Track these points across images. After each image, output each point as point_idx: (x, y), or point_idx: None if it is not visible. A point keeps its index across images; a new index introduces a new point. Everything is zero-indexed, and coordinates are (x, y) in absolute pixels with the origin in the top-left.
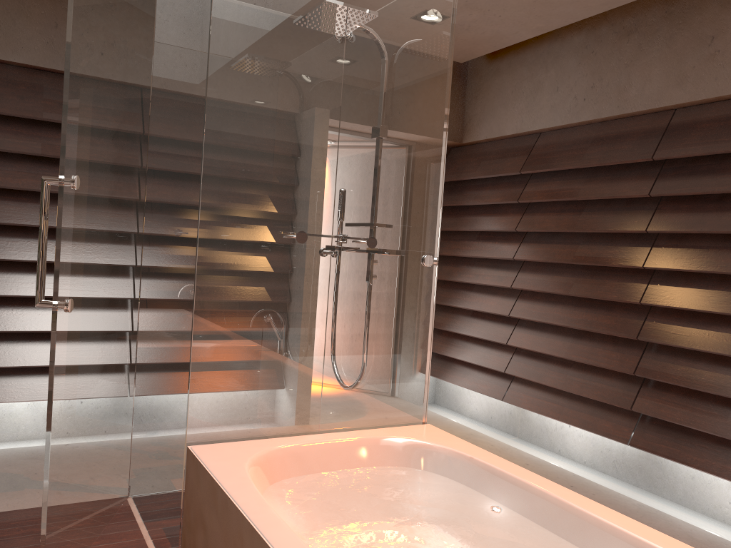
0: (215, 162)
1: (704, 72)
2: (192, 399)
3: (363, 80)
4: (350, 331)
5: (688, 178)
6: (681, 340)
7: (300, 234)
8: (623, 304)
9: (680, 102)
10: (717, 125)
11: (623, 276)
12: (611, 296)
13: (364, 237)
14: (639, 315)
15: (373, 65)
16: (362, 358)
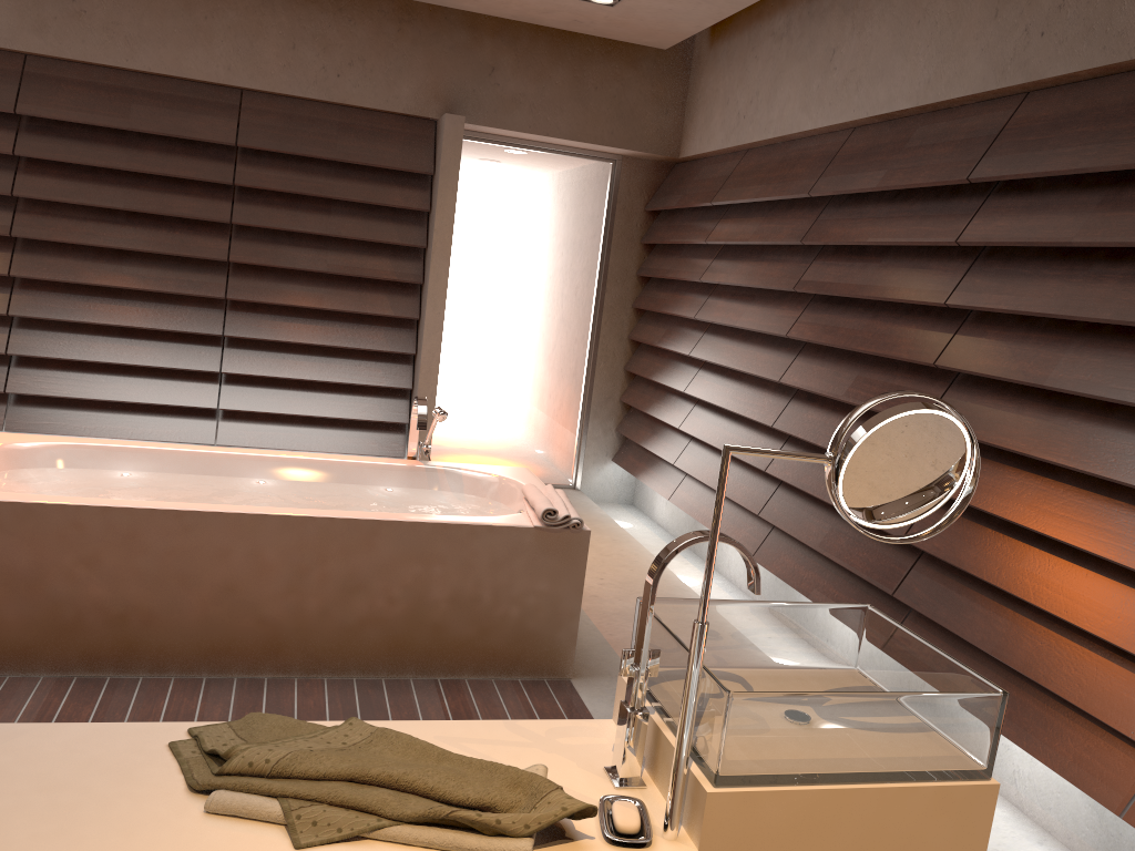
0: None
1: (69, 28)
2: None
3: None
4: None
5: (60, 142)
6: (64, 313)
7: None
8: None
9: (41, 52)
10: (88, 93)
11: None
12: None
13: None
14: (1, 287)
15: None
16: None
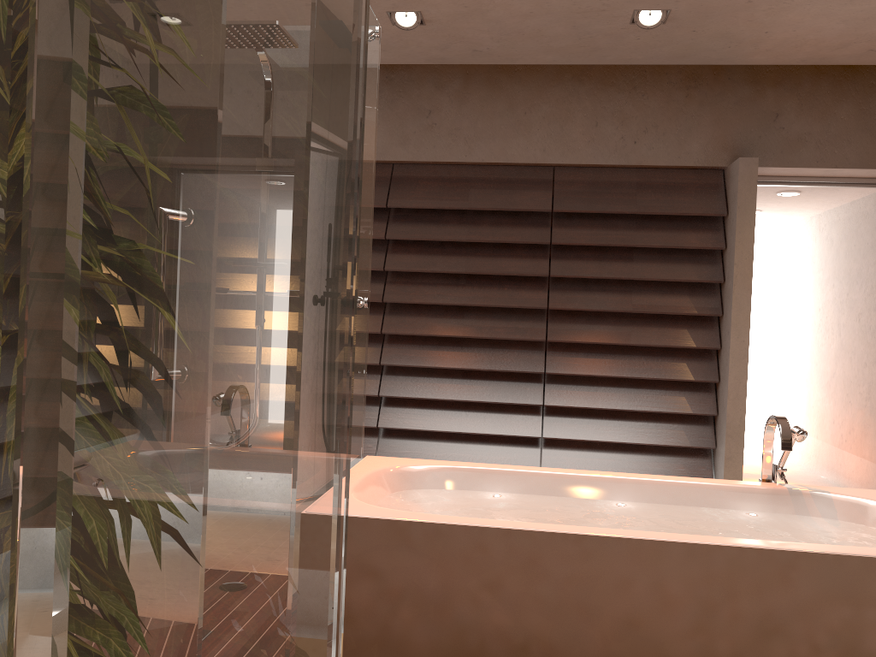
0: None
1: (424, 138)
2: None
3: None
4: None
5: (417, 225)
6: (420, 360)
7: None
8: None
9: (404, 160)
10: (437, 185)
11: None
12: None
13: None
14: (375, 343)
15: None
16: None
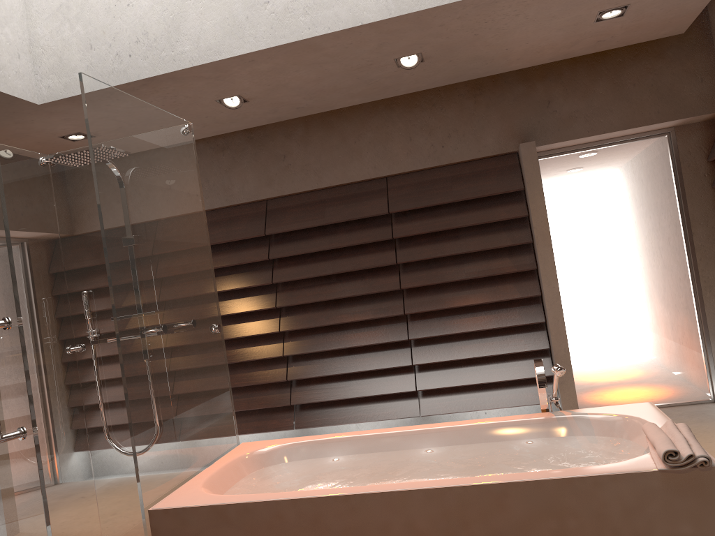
0: (118, 284)
1: (284, 177)
2: (141, 473)
3: (170, 209)
4: (198, 390)
5: (291, 244)
6: (313, 347)
7: (164, 327)
8: (263, 335)
9: (273, 196)
10: (301, 210)
11: (260, 316)
12: (257, 332)
13: (191, 320)
14: (278, 339)
15: (172, 197)
16: (206, 408)
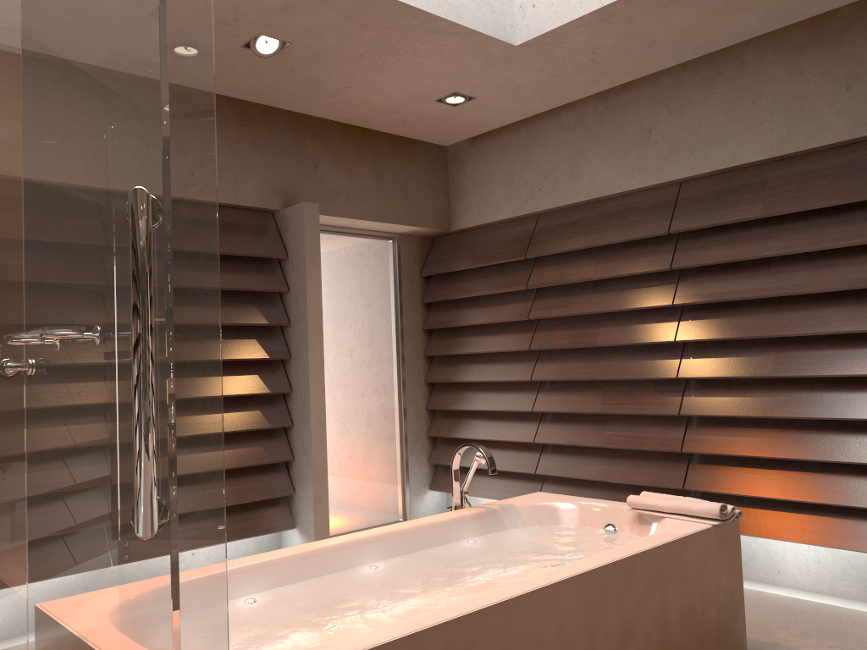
0: None
1: None
2: None
3: None
4: None
5: None
6: None
7: None
8: None
9: None
10: None
11: None
12: None
13: None
14: None
15: None
16: None
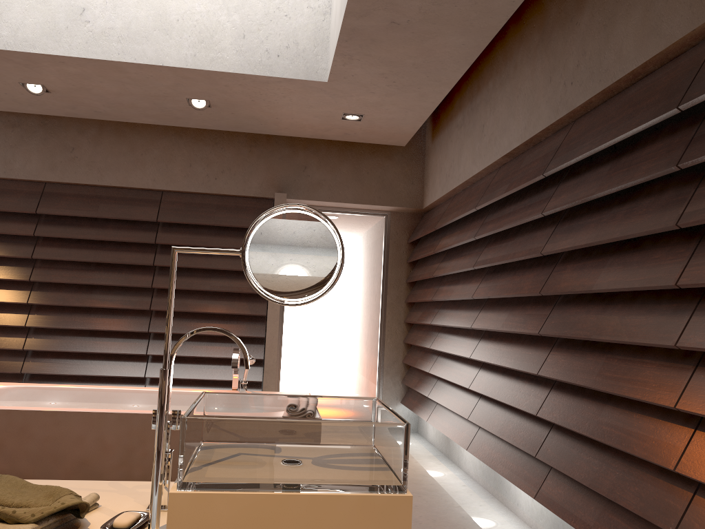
0: None
1: (68, 166)
2: None
3: None
4: None
5: (60, 227)
6: (57, 323)
7: None
8: (10, 305)
9: (52, 180)
10: (77, 199)
11: (10, 286)
12: (4, 299)
13: None
14: (24, 311)
15: None
16: None
